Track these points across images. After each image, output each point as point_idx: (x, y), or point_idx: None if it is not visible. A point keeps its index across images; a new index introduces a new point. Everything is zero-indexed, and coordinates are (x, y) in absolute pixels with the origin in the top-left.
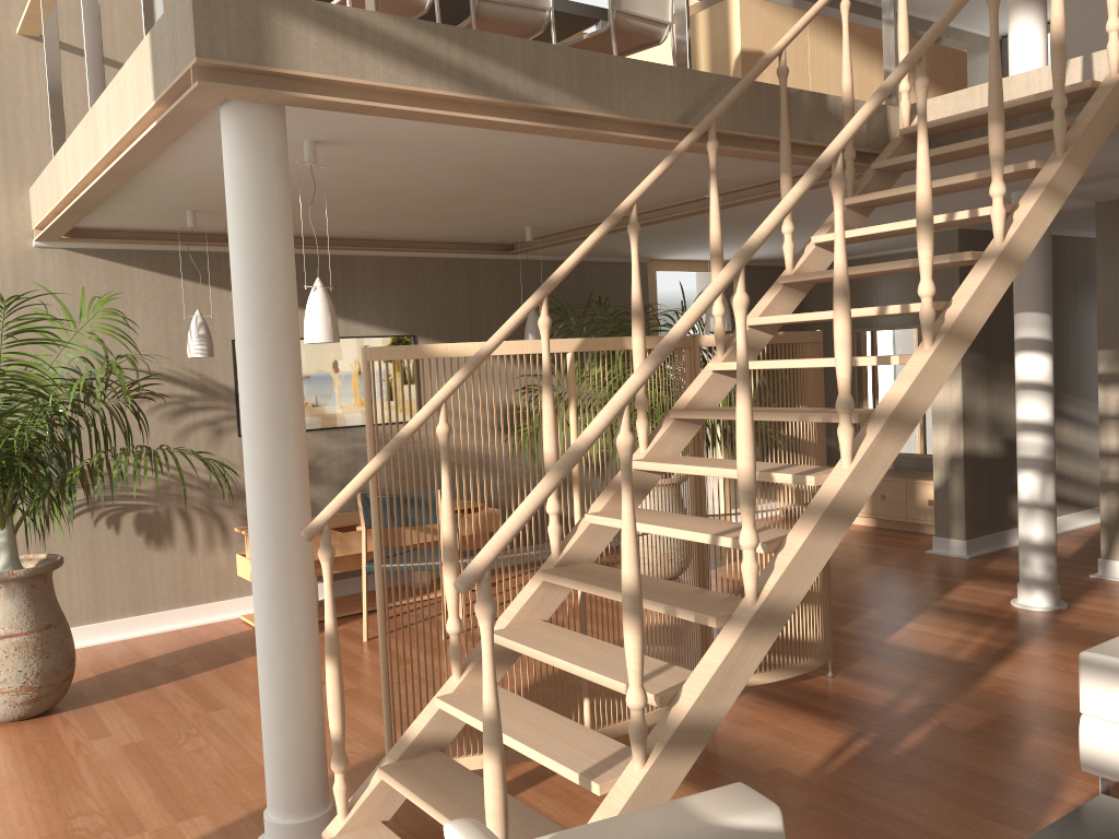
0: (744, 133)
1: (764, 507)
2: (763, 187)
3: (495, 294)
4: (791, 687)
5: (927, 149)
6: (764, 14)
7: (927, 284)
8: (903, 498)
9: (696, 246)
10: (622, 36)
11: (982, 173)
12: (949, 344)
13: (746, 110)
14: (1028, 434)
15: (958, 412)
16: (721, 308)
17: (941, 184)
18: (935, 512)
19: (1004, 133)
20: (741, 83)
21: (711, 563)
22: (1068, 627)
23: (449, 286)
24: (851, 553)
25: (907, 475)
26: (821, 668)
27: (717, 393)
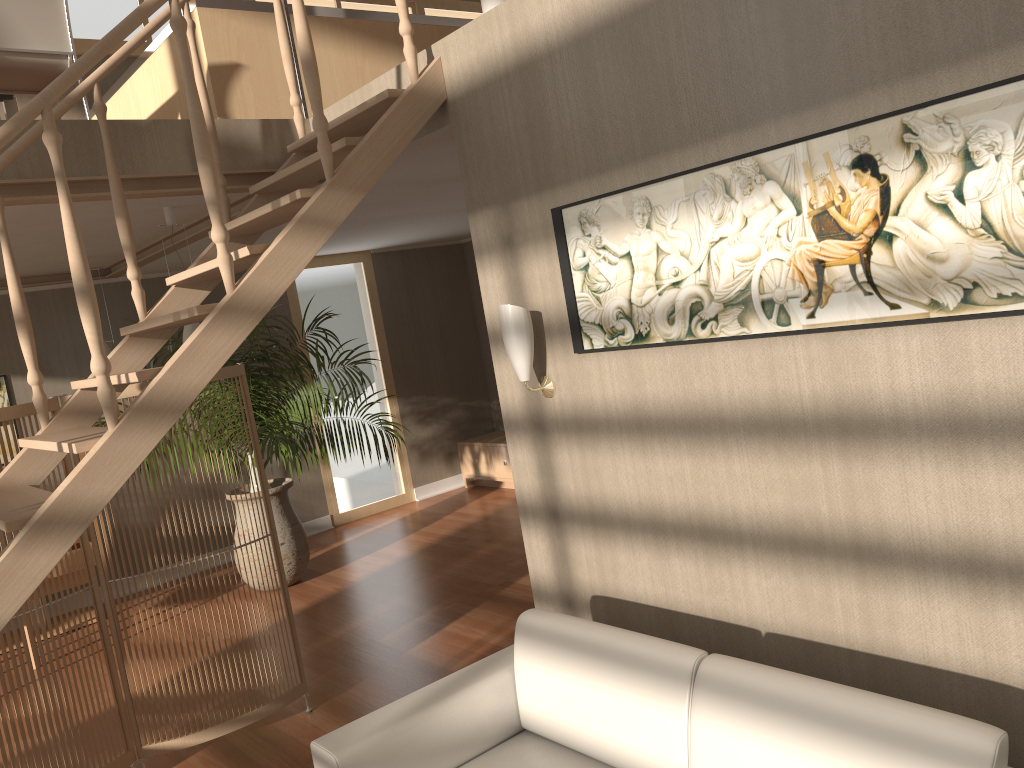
0: (72, 178)
1: (450, 480)
2: (238, 205)
3: (101, 319)
4: (257, 733)
5: (68, 211)
6: (235, 24)
7: (94, 361)
8: None
9: None
10: (16, 73)
11: (274, 203)
12: (140, 422)
13: (72, 153)
14: None
15: None
16: (34, 376)
17: (255, 215)
18: None
19: (214, 173)
20: (31, 129)
21: (346, 559)
22: None
23: (43, 319)
24: (486, 529)
25: None
26: (311, 700)
27: (39, 468)
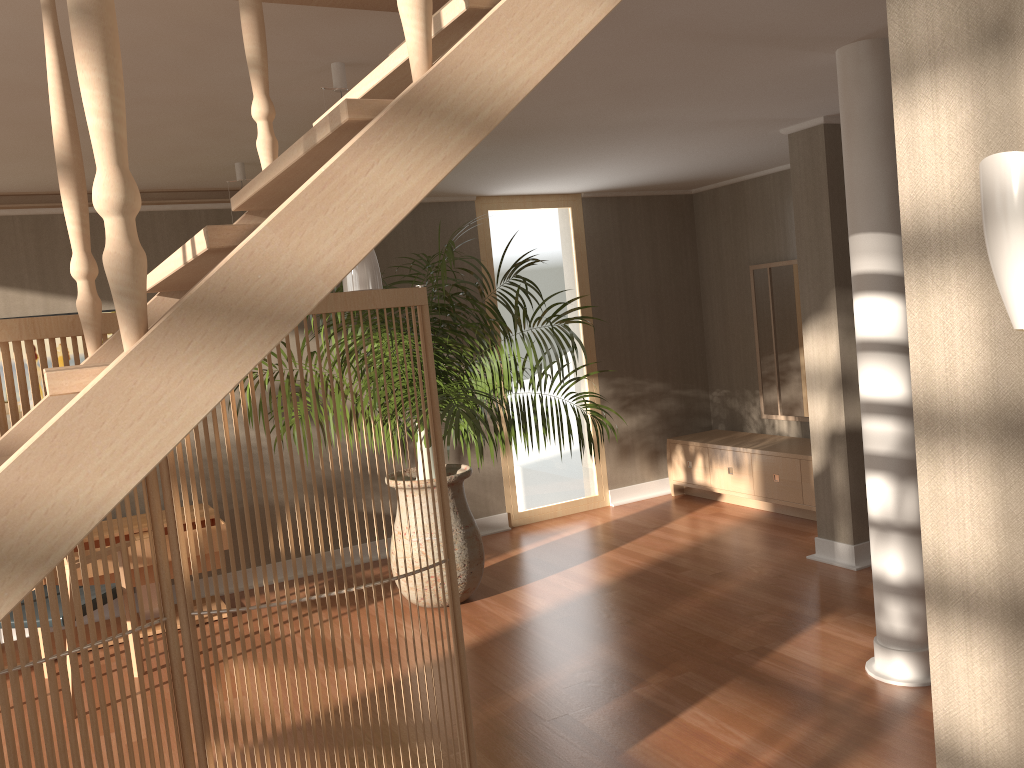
0: None
1: (653, 484)
2: None
3: None
4: None
5: None
6: None
7: (99, 181)
8: (797, 479)
9: (502, 175)
10: None
11: None
12: (194, 335)
13: None
14: (874, 419)
15: (837, 373)
16: (80, 264)
17: None
18: (817, 506)
19: None
20: None
21: (528, 575)
22: (926, 728)
23: None
24: (711, 558)
25: (806, 448)
26: None
27: None
